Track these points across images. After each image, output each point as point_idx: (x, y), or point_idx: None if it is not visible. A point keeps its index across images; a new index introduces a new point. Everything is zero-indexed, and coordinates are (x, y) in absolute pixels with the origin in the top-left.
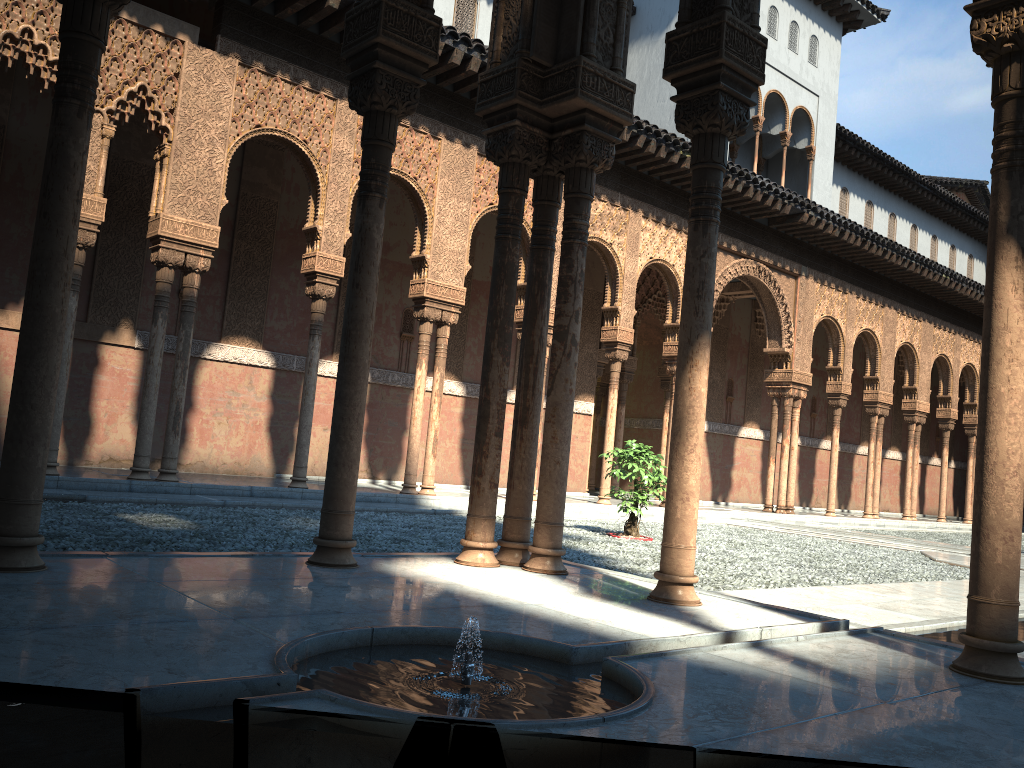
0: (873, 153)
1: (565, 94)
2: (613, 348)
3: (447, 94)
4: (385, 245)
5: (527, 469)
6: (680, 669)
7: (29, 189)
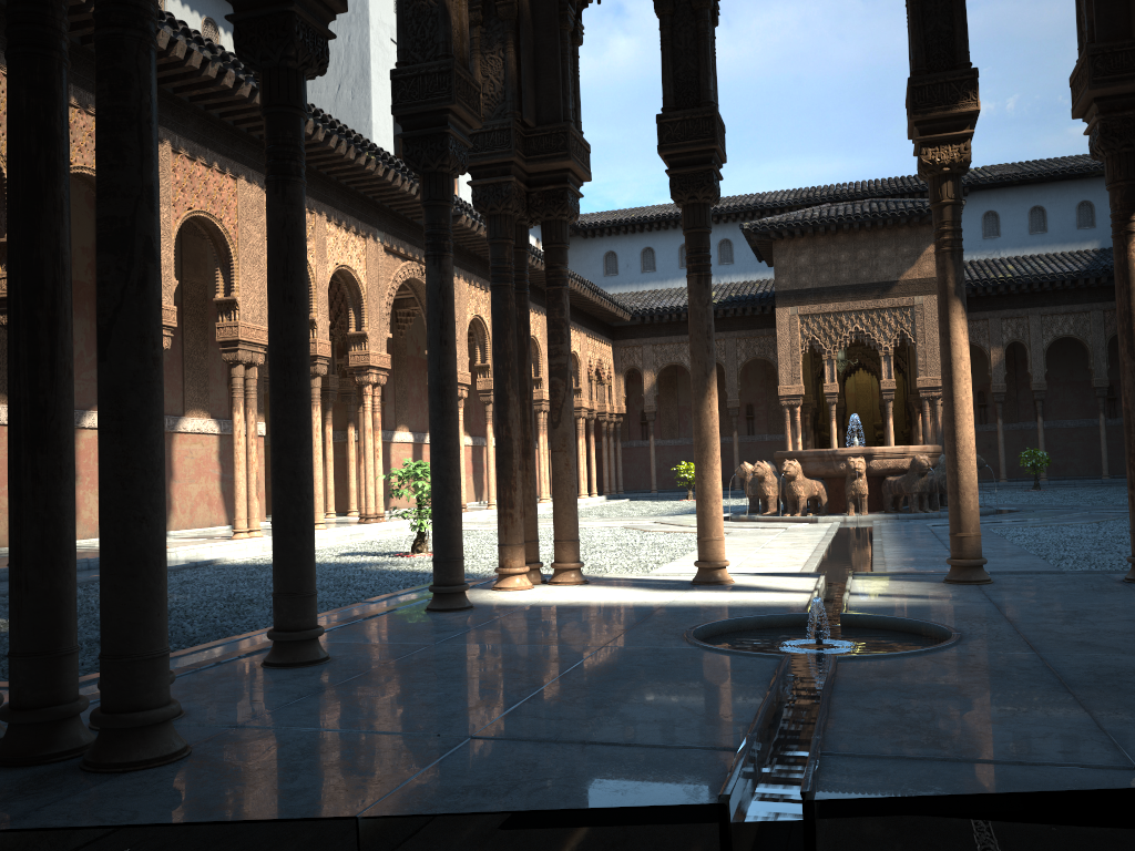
0: None
1: (556, 155)
2: (313, 363)
3: None
4: None
5: (534, 496)
6: (880, 610)
7: None
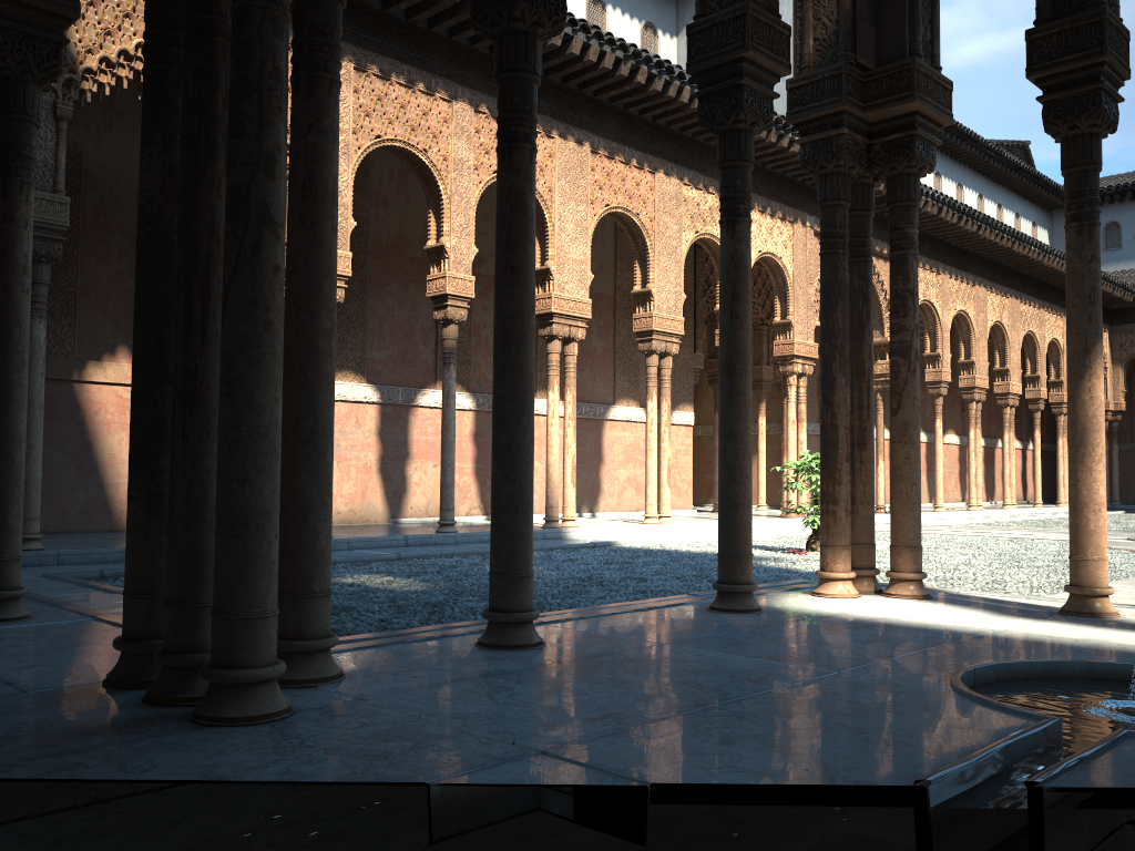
0: None
1: (898, 98)
2: None
3: (556, 87)
4: (478, 257)
5: (870, 493)
6: None
7: (113, 223)
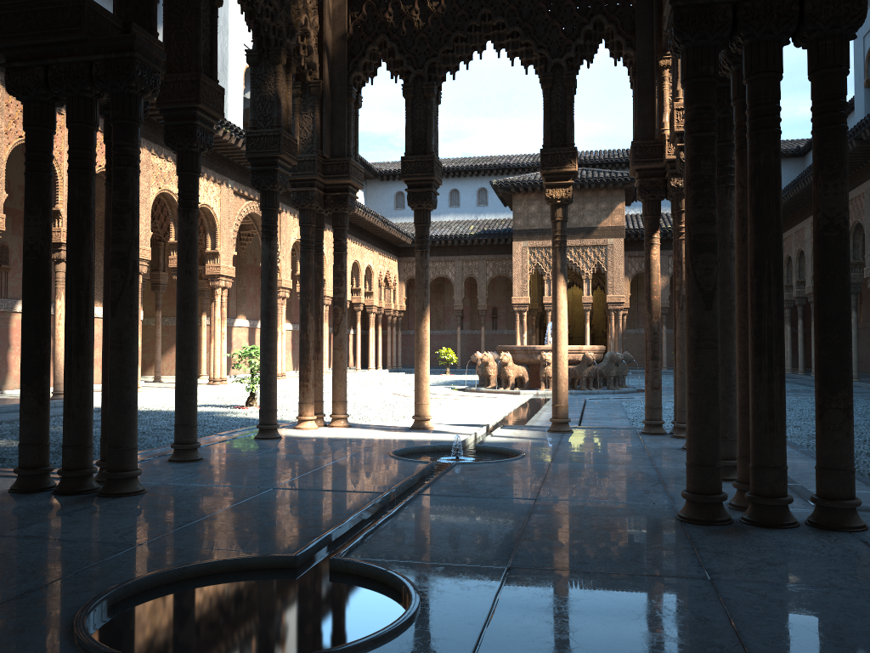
0: None
1: (341, 176)
2: None
3: None
4: None
5: (321, 375)
6: (498, 444)
7: None
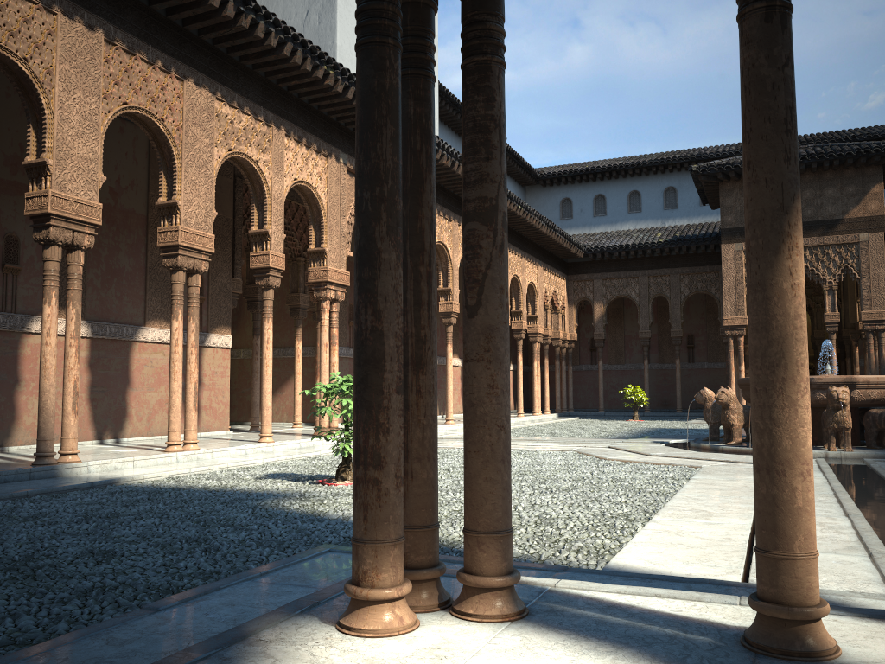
0: (451, 99)
1: None
2: (265, 275)
3: None
4: None
5: (431, 442)
6: None
7: None
